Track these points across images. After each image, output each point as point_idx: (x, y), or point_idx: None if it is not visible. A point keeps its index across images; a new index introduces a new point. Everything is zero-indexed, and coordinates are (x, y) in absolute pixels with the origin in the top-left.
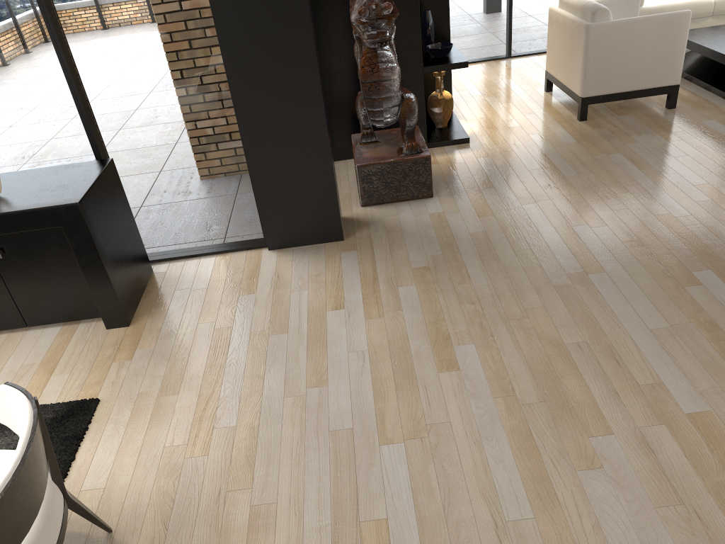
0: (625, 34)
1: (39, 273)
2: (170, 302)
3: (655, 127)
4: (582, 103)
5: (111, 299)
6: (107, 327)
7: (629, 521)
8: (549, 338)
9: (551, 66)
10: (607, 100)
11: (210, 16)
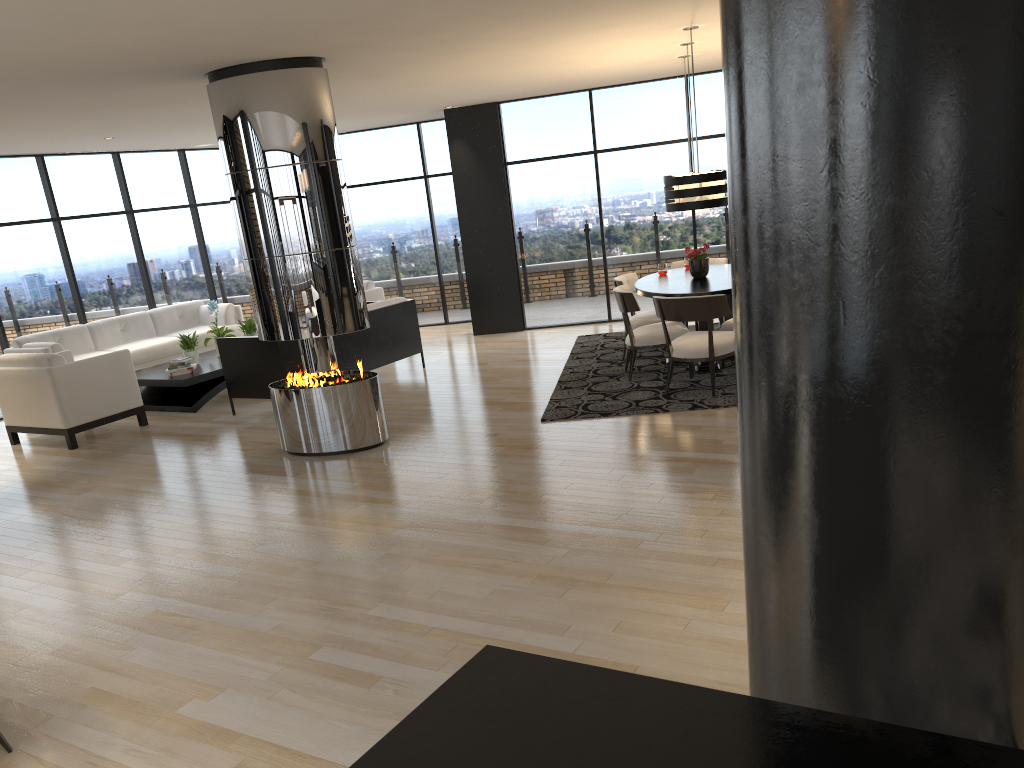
0: (84, 371)
1: None
2: None
3: (143, 436)
4: (69, 433)
5: None
6: None
7: (294, 548)
8: (180, 527)
9: (13, 418)
10: (90, 427)
11: None
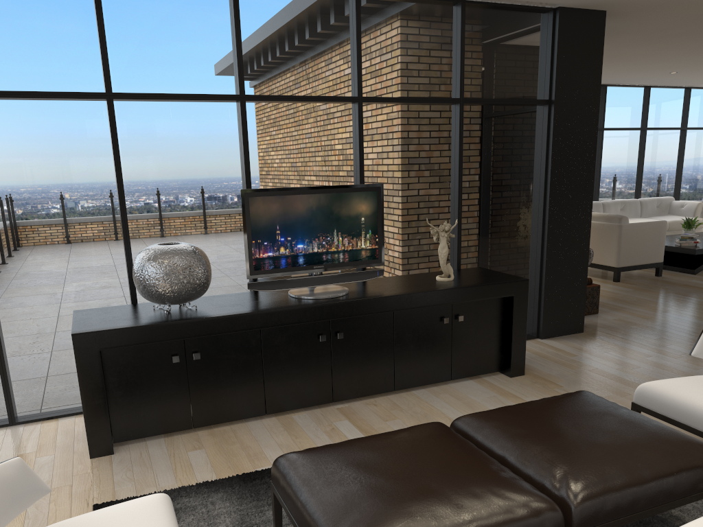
0: (638, 231)
1: (475, 334)
2: (528, 363)
3: (666, 283)
4: (617, 271)
5: (521, 352)
6: (511, 376)
7: None
8: None
9: None
10: (630, 269)
11: (537, 186)
